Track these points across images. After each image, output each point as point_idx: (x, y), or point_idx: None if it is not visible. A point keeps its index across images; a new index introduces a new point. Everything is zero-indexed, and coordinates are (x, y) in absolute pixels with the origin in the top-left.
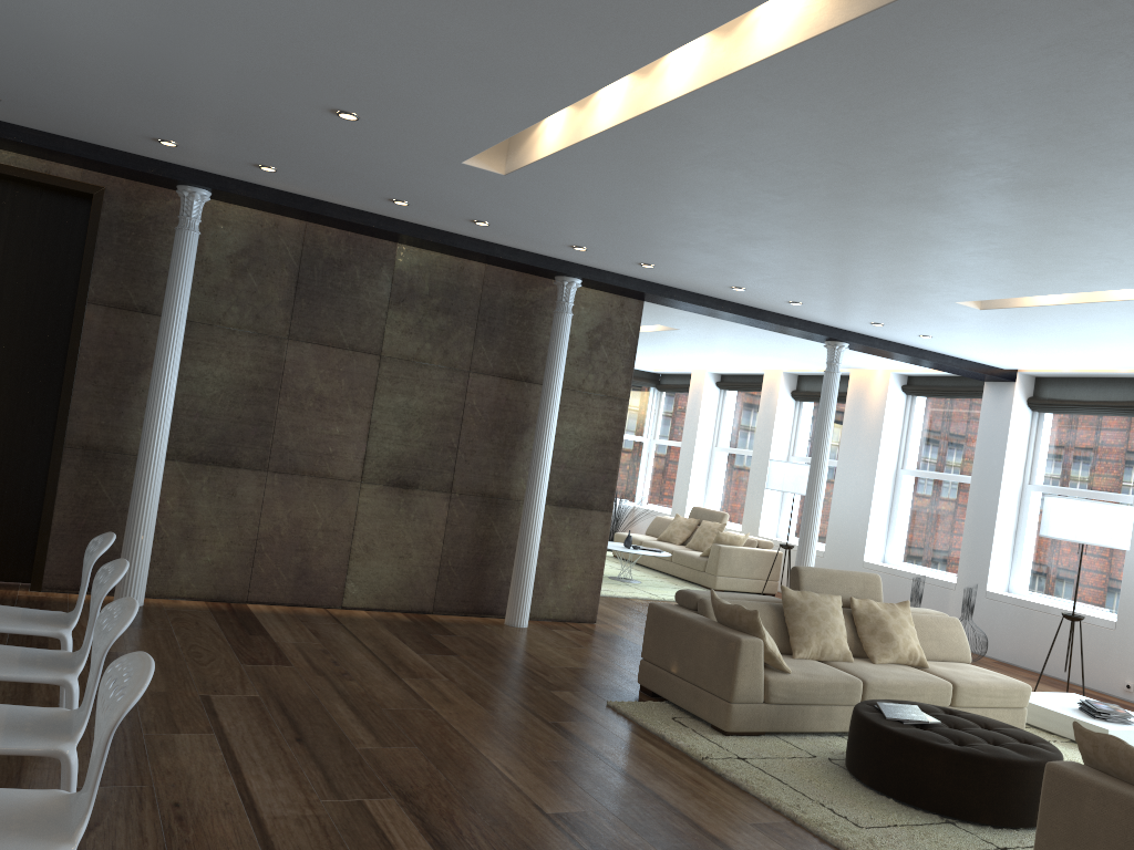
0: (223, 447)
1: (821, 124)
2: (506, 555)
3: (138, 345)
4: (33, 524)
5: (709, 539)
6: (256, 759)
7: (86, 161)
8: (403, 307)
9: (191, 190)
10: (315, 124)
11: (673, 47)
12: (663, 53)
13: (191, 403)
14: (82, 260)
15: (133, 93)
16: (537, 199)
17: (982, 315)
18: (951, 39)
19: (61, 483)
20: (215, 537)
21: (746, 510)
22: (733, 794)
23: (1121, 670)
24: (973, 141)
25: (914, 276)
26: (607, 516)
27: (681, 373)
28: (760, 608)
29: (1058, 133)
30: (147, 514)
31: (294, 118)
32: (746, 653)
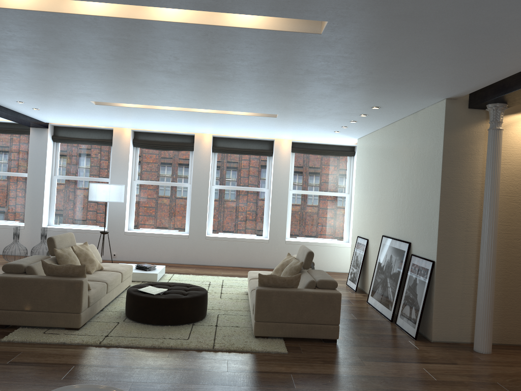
0: None
1: (204, 47)
2: None
3: None
4: None
5: None
6: None
7: None
8: None
9: None
10: None
11: (219, 11)
12: (209, 11)
13: None
14: None
15: None
16: None
17: (90, 106)
18: (304, 45)
19: None
20: None
21: None
22: (138, 350)
23: (111, 249)
24: (240, 66)
25: (97, 91)
26: None
27: None
28: (49, 262)
29: (267, 71)
30: None
31: None
32: (85, 286)
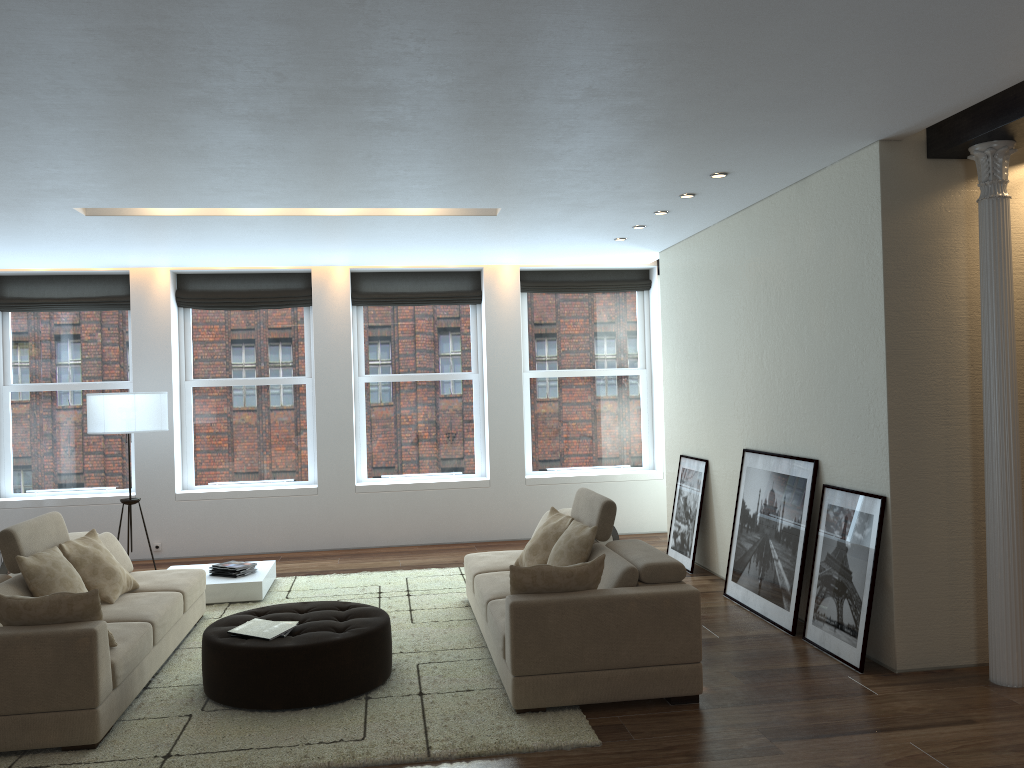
0: None
1: (351, 40)
2: None
3: None
4: None
5: None
6: None
7: None
8: None
9: None
10: None
11: None
12: None
13: None
14: None
15: None
16: None
17: (75, 221)
18: (598, 19)
19: None
20: None
21: None
22: None
23: (148, 535)
24: (433, 87)
25: (89, 181)
26: None
27: None
28: (8, 591)
29: (496, 97)
30: None
31: None
32: (102, 642)
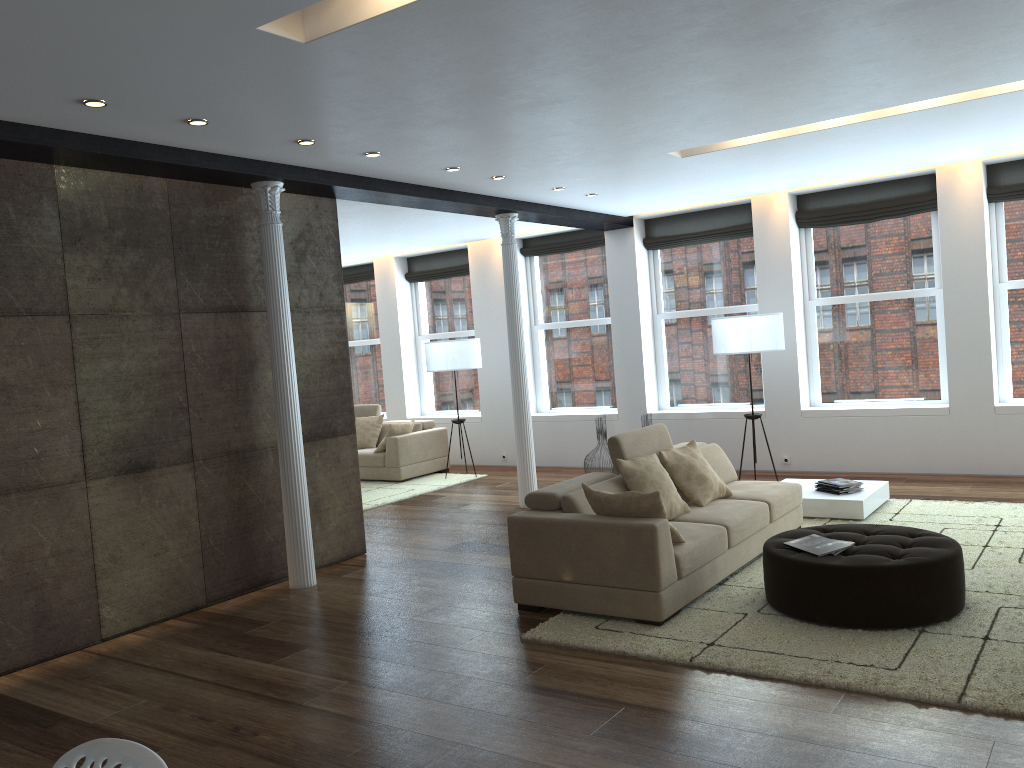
0: None
1: None
2: (267, 512)
3: None
4: None
5: (372, 434)
6: None
7: None
8: (82, 247)
9: None
10: None
11: None
12: None
13: None
14: None
15: None
16: (316, 77)
17: (676, 164)
18: None
19: None
20: None
21: (388, 397)
22: (767, 686)
23: (777, 448)
24: None
25: (664, 128)
26: (352, 438)
27: None
28: (608, 487)
29: None
30: None
31: None
32: (662, 537)
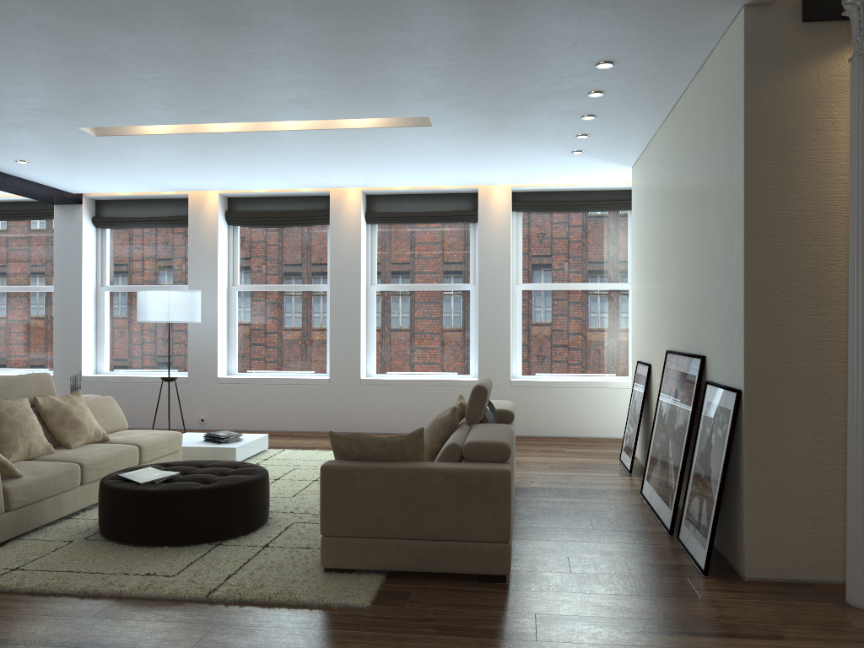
0: None
1: None
2: None
3: None
4: None
5: None
6: None
7: None
8: None
9: None
10: None
11: None
12: None
13: None
14: None
15: None
16: None
17: (94, 142)
18: None
19: None
20: None
21: None
22: (45, 601)
23: (196, 410)
24: None
25: (59, 98)
26: None
27: None
28: None
29: None
30: None
31: None
32: None
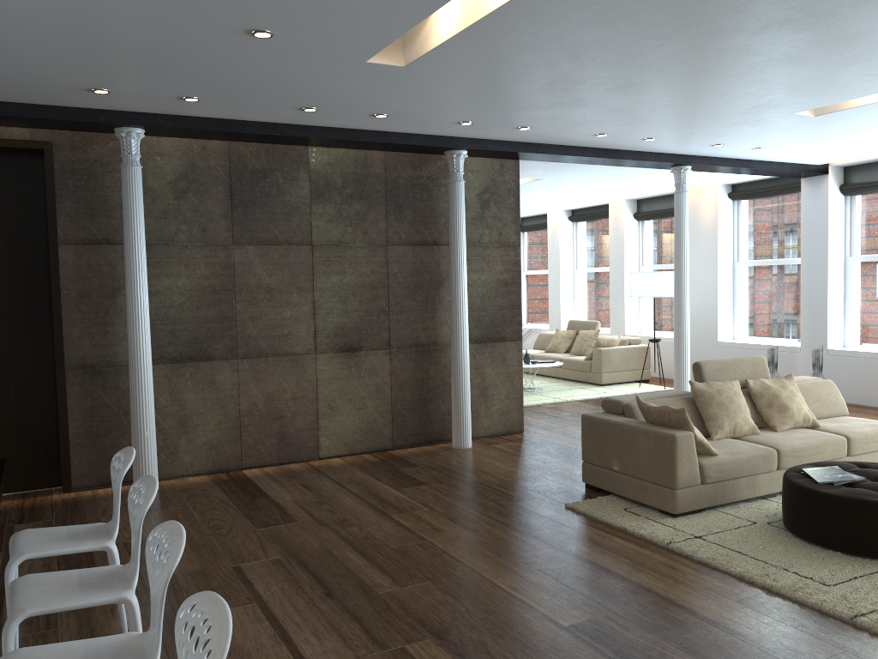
0: (197, 345)
1: None
2: (443, 391)
3: (109, 273)
4: (53, 437)
5: (588, 345)
6: (299, 623)
7: (32, 120)
8: (323, 200)
9: (127, 131)
10: (232, 48)
11: None
12: None
13: (163, 313)
14: (46, 208)
15: (63, 48)
16: (432, 85)
17: (815, 121)
18: None
19: (69, 400)
20: (205, 421)
21: (612, 316)
22: (707, 573)
23: None
24: None
25: (764, 96)
26: (518, 344)
27: (538, 214)
28: (675, 402)
29: None
30: (147, 413)
31: (212, 46)
32: (682, 446)
